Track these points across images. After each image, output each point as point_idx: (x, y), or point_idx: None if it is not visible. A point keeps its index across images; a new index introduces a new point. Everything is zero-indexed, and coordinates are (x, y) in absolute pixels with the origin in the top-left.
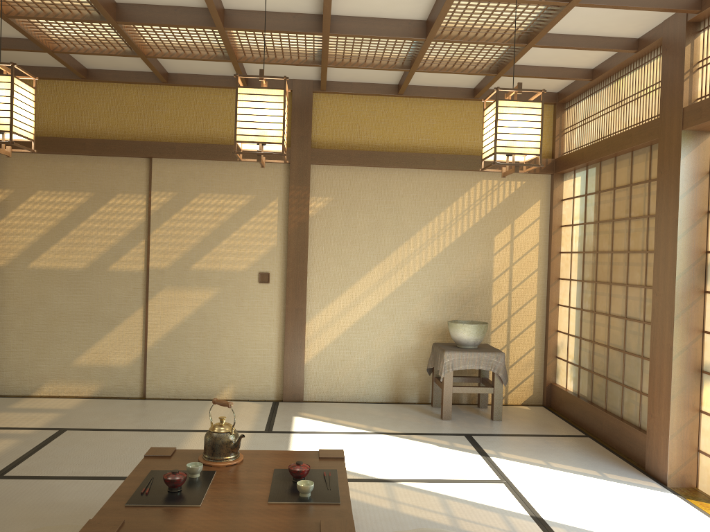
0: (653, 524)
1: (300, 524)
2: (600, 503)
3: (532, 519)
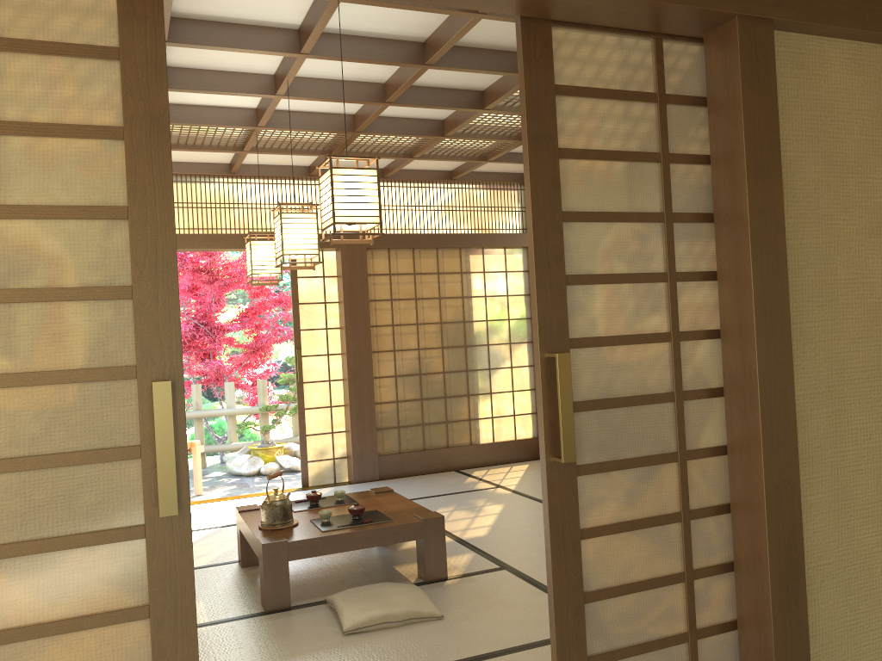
0: (224, 509)
1: (380, 495)
2: (192, 518)
3: (227, 526)
